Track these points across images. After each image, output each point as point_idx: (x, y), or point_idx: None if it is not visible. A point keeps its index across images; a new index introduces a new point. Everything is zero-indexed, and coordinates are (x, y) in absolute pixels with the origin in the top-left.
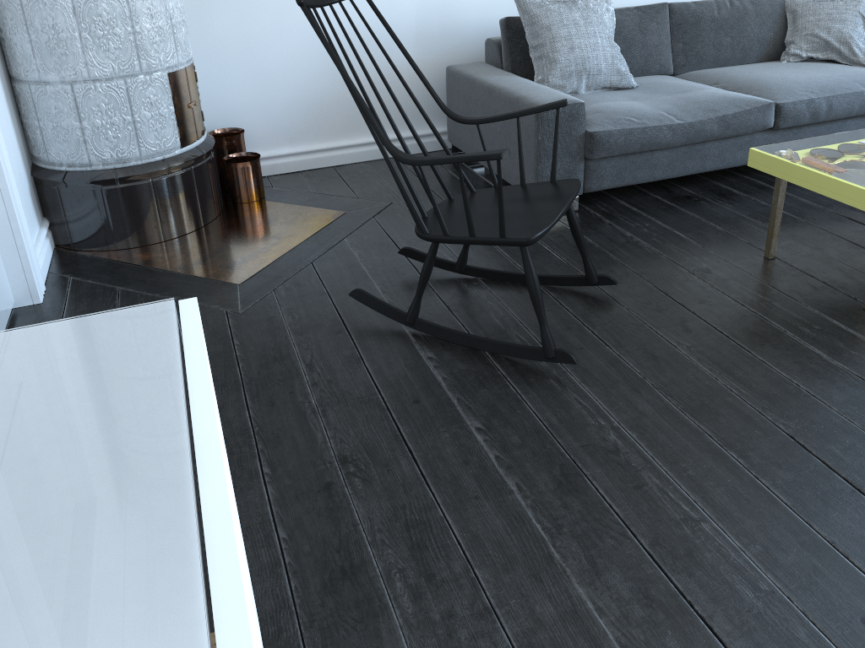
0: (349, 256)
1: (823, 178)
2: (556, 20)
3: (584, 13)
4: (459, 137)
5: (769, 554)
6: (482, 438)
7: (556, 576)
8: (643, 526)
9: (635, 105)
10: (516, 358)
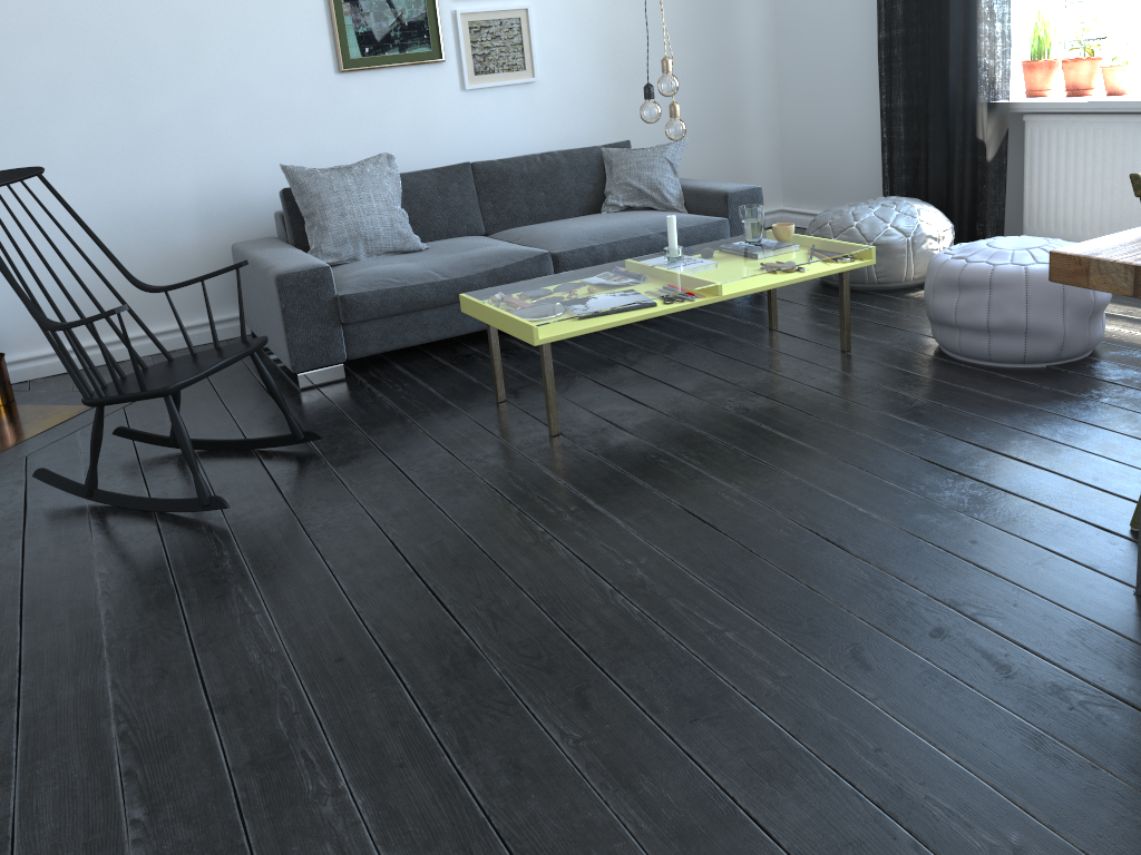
0: (71, 446)
1: (496, 313)
2: (325, 188)
3: (358, 179)
4: (249, 317)
5: (296, 627)
6: (101, 580)
7: (93, 669)
8: (201, 624)
9: (405, 266)
10: (182, 513)
